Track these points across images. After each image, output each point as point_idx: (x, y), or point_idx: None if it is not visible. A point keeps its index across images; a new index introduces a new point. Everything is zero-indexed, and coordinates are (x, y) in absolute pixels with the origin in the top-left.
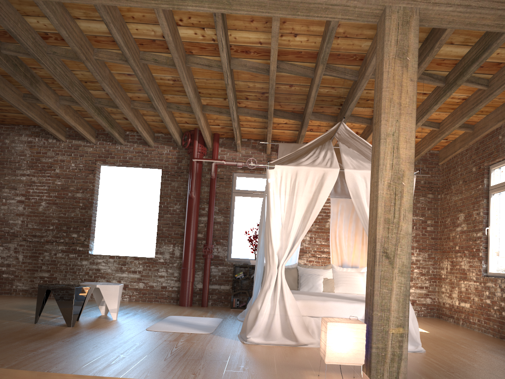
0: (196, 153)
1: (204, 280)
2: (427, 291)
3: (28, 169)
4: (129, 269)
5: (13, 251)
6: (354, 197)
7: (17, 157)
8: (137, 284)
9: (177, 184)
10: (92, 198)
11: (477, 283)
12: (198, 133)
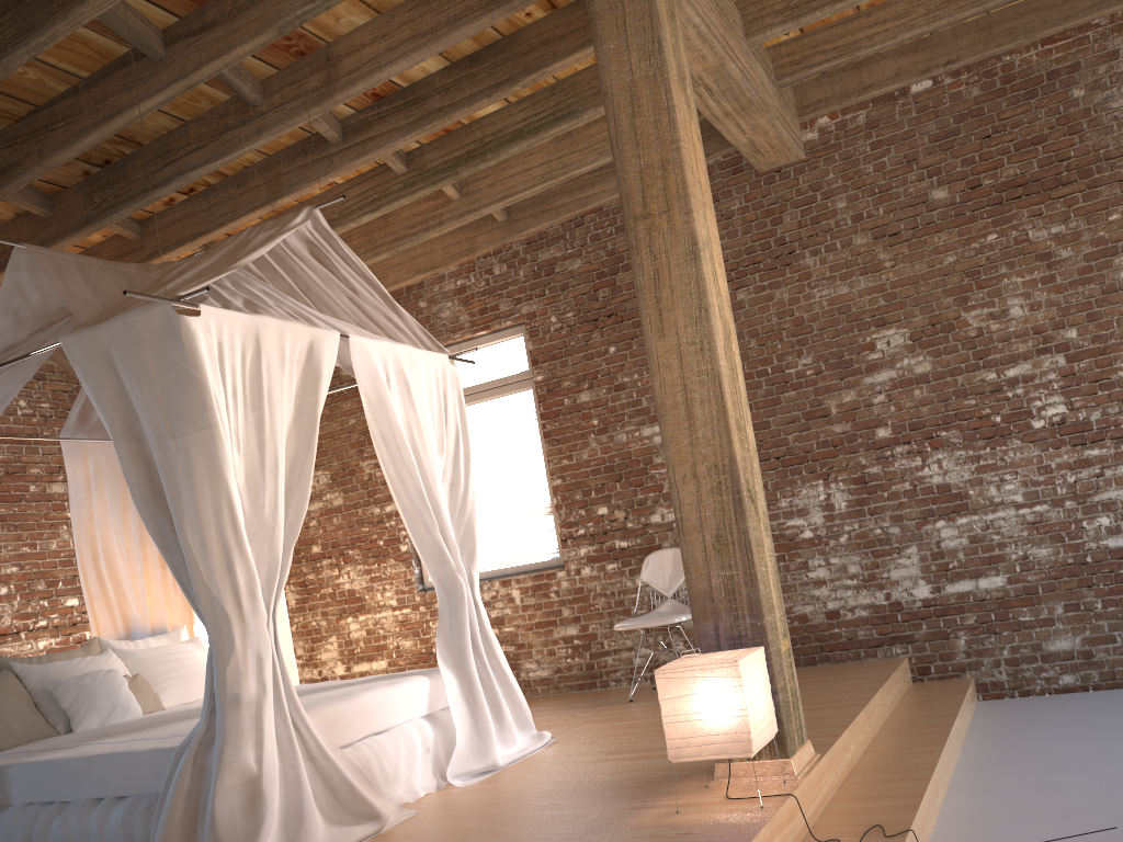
0: None
1: None
2: None
3: None
4: None
5: None
6: (374, 408)
7: None
8: None
9: None
10: None
11: (404, 610)
12: None
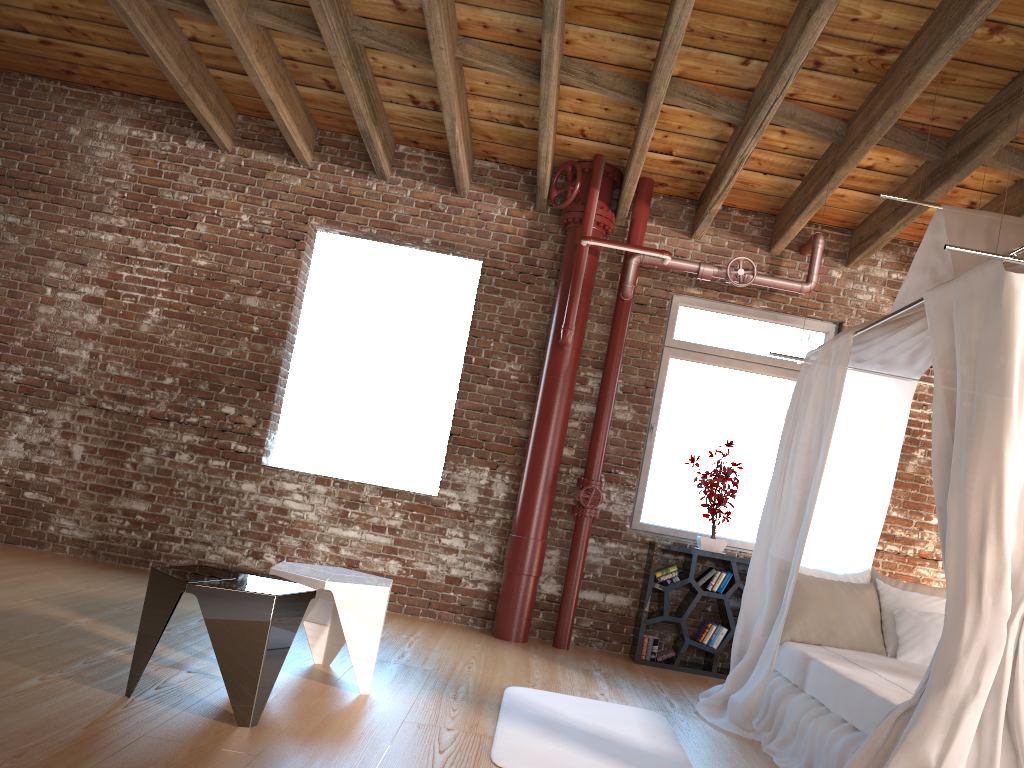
0: (591, 225)
1: (571, 575)
2: None
3: (123, 215)
4: (367, 520)
5: (59, 432)
6: None
7: (97, 179)
8: (384, 561)
9: (519, 305)
10: (287, 314)
11: None
12: (602, 171)
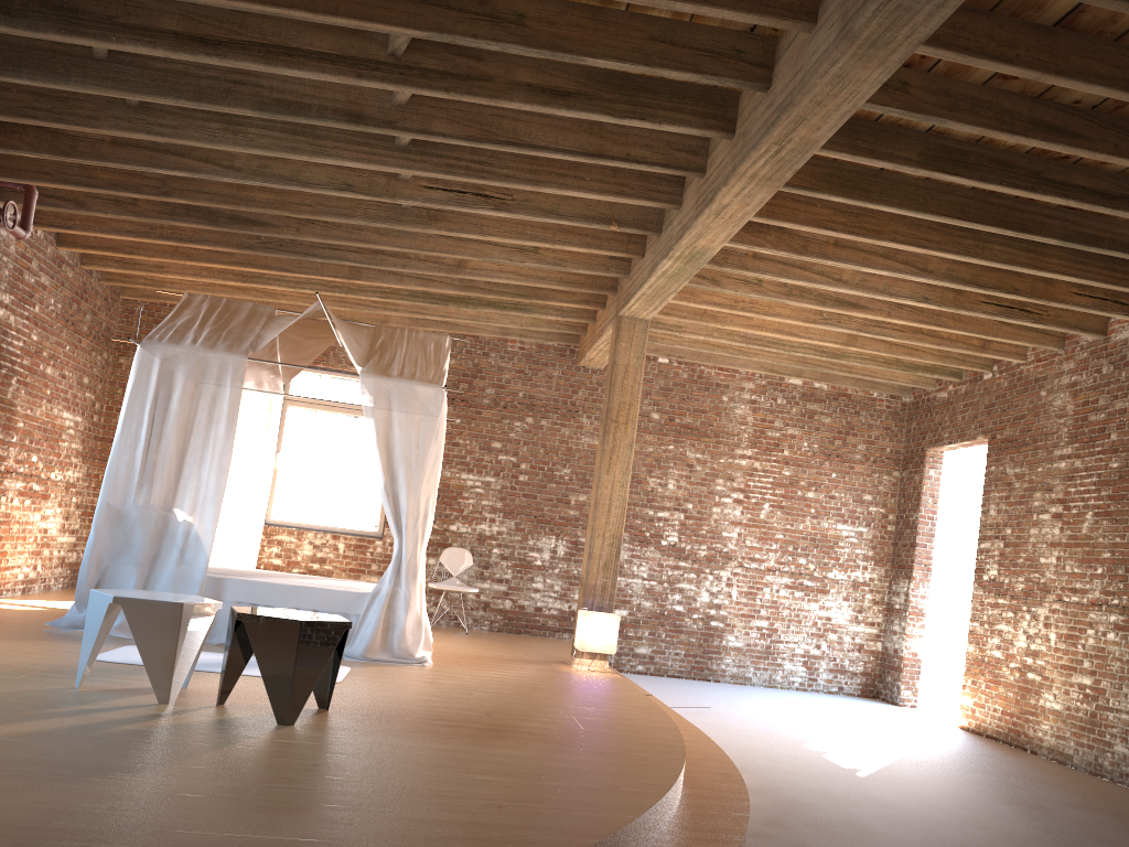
0: None
1: None
2: (76, 539)
3: None
4: None
5: None
6: None
7: None
8: None
9: None
10: None
11: None
12: None
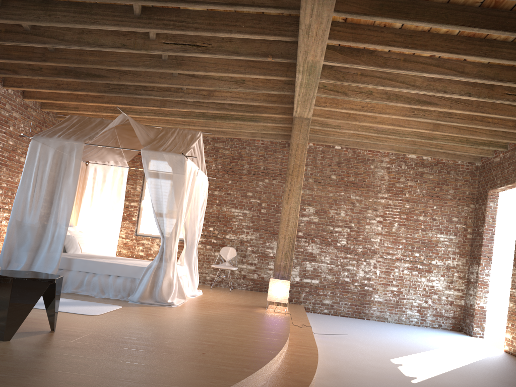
0: None
1: None
2: None
3: None
4: None
5: None
6: (196, 189)
7: None
8: None
9: None
10: None
11: (127, 240)
12: None
